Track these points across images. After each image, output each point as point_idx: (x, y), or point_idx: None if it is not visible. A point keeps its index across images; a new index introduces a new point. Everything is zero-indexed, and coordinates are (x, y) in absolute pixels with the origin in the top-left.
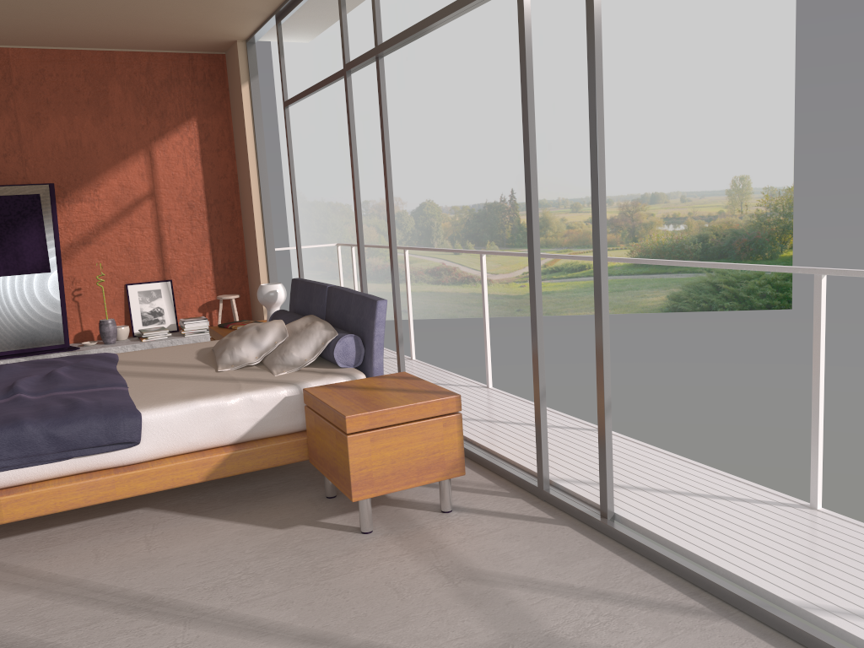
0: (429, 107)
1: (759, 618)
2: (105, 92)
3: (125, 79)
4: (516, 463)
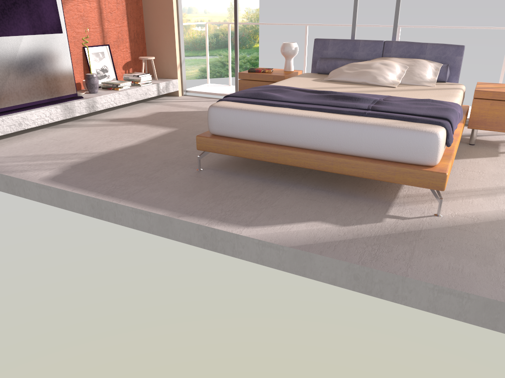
0: None
1: None
2: None
3: None
4: None
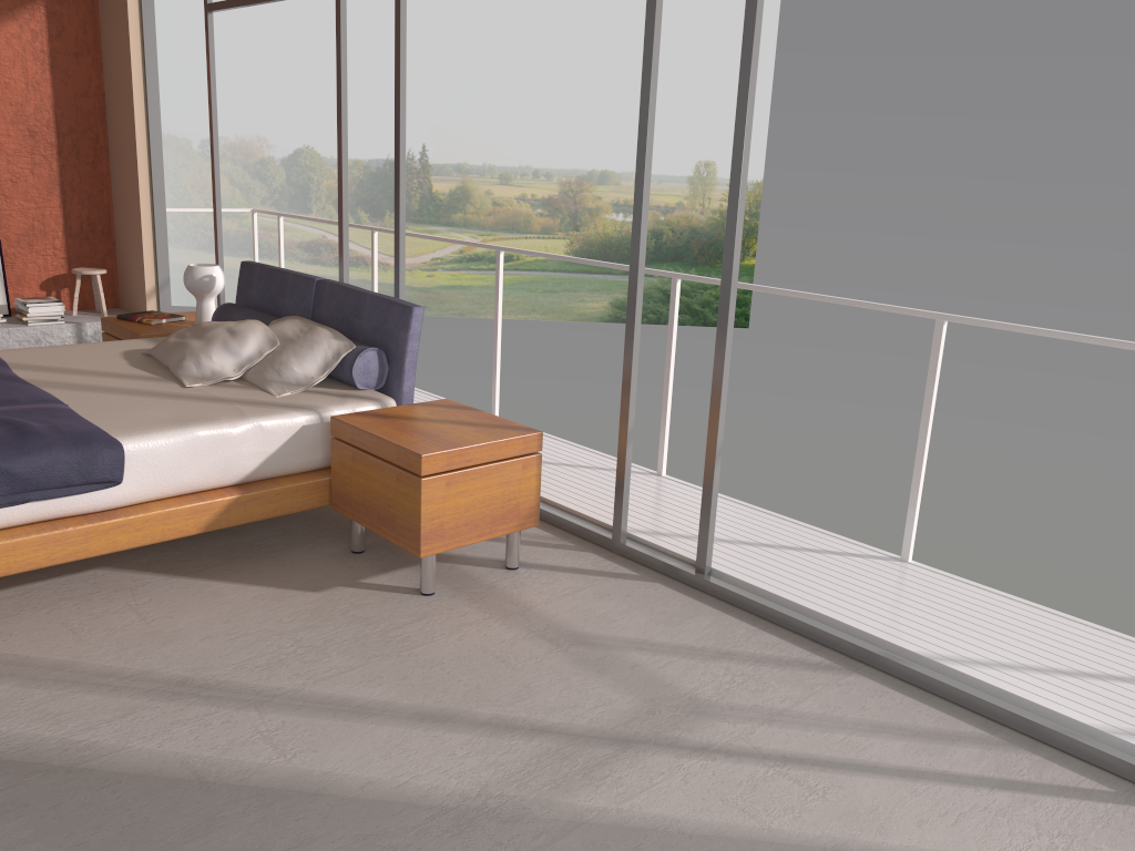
0: (313, 14)
1: (889, 670)
2: None
3: None
4: (575, 512)
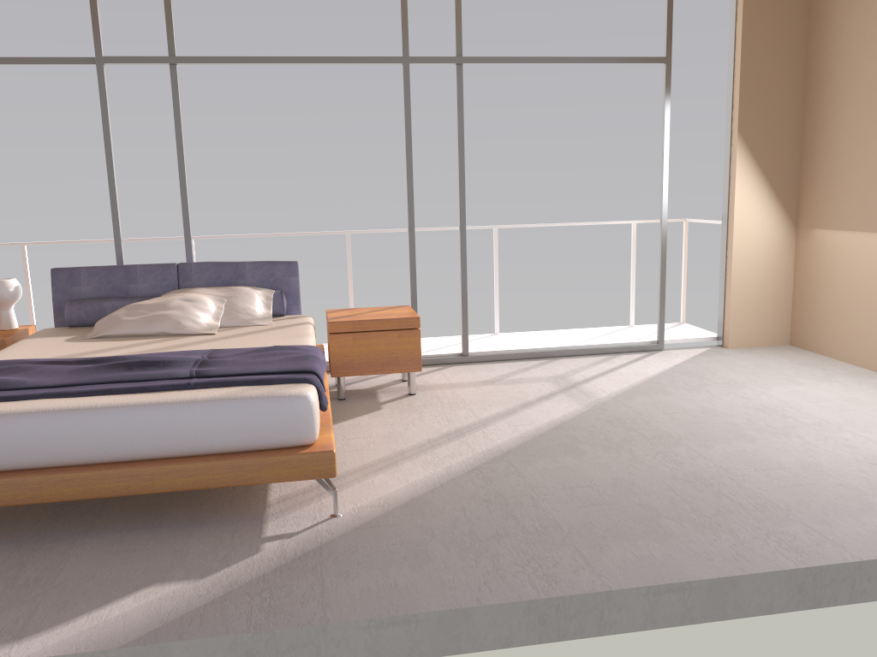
0: None
1: (564, 354)
2: None
3: None
4: None
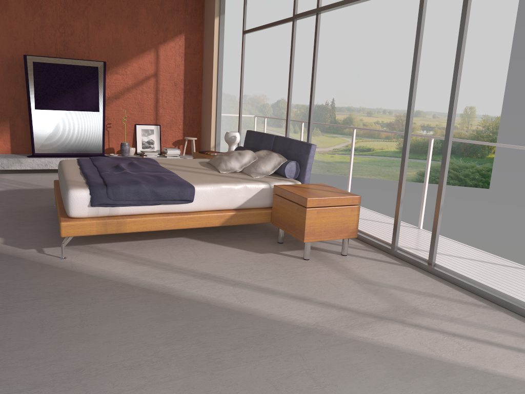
0: (289, 43)
1: (516, 311)
2: (137, 12)
3: (148, 7)
4: (376, 237)
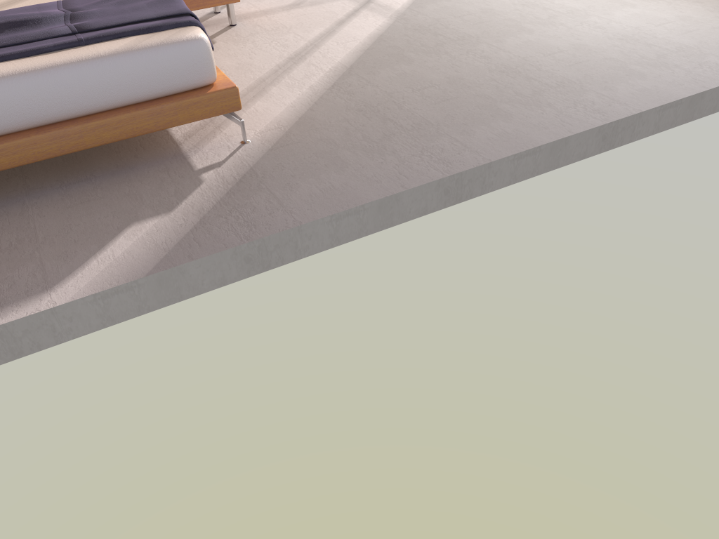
0: None
1: None
2: None
3: None
4: None
